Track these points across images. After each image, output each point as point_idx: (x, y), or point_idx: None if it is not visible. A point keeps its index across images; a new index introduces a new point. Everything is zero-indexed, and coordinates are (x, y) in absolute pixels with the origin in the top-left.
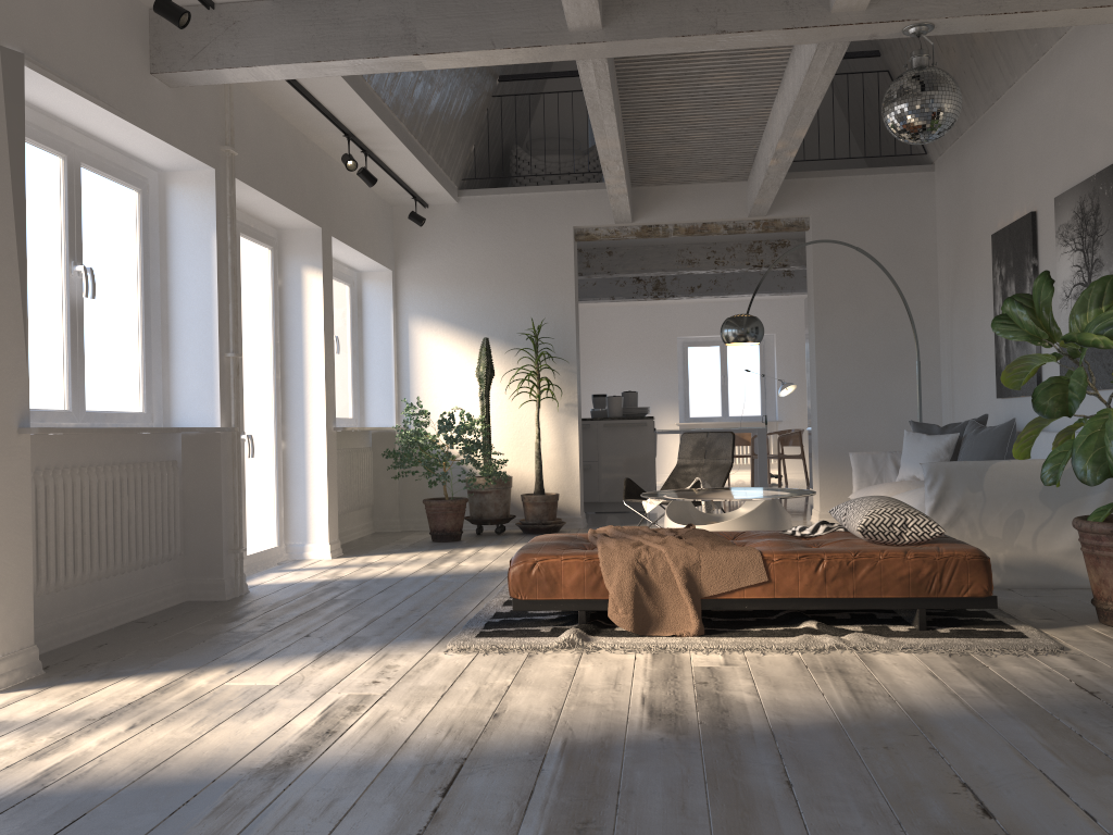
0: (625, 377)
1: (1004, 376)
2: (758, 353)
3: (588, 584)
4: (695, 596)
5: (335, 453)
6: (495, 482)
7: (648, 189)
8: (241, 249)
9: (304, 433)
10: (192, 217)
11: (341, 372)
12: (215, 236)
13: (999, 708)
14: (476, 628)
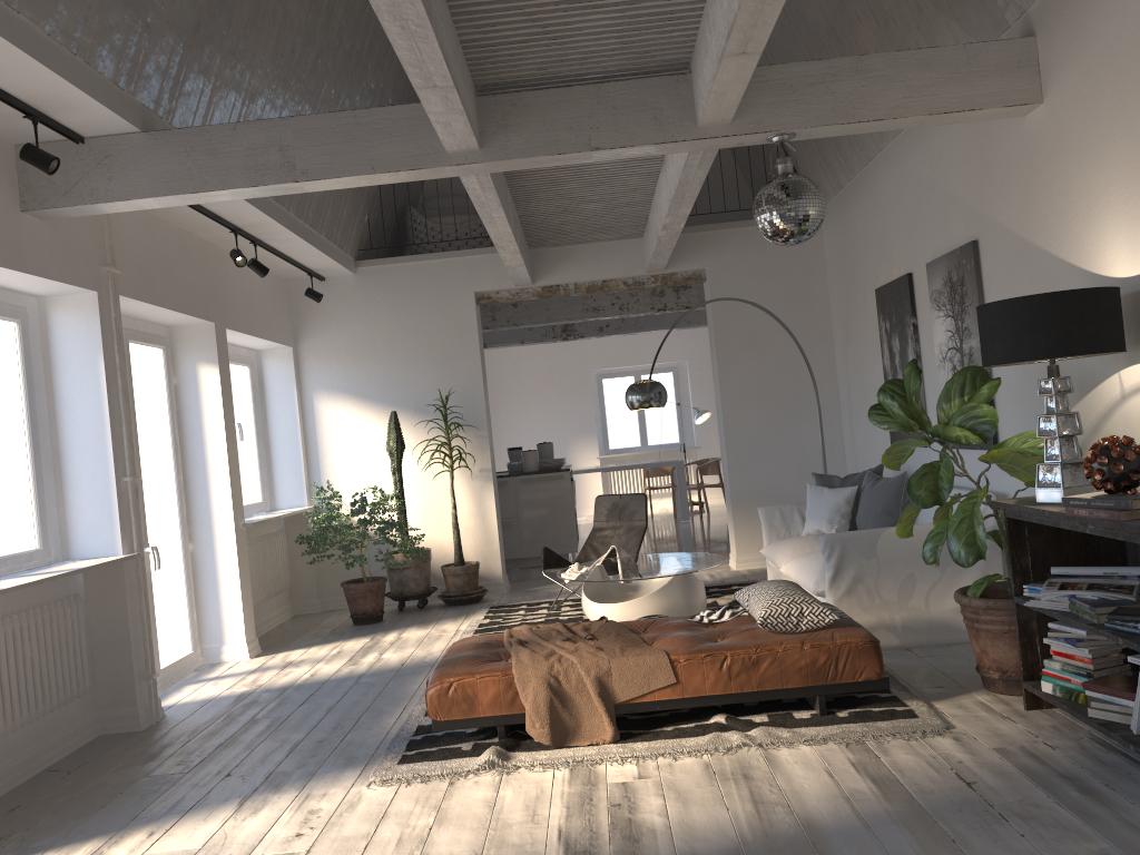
0: (542, 414)
1: (885, 459)
2: (672, 381)
3: (505, 700)
4: (608, 703)
5: (246, 550)
6: (413, 557)
7: (546, 250)
8: (131, 356)
9: (212, 533)
10: (77, 342)
11: (247, 457)
12: (103, 360)
13: (885, 812)
14: (398, 751)
